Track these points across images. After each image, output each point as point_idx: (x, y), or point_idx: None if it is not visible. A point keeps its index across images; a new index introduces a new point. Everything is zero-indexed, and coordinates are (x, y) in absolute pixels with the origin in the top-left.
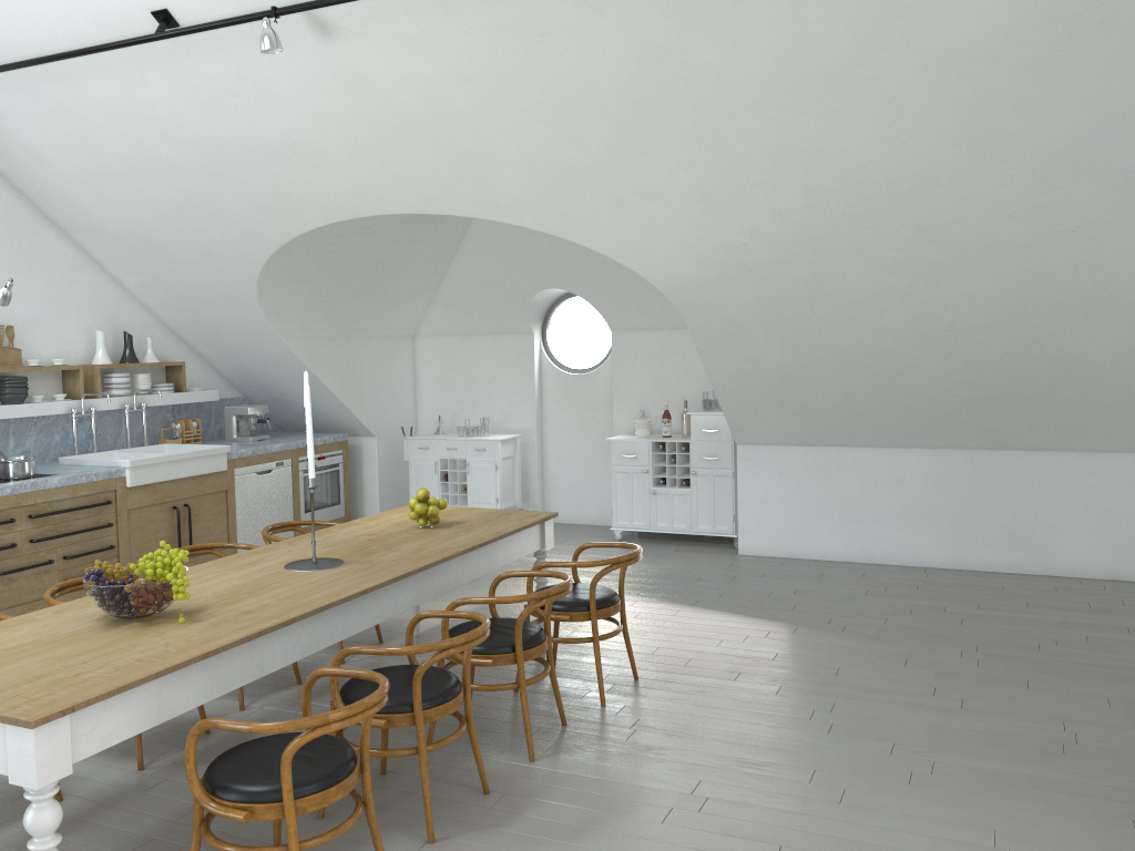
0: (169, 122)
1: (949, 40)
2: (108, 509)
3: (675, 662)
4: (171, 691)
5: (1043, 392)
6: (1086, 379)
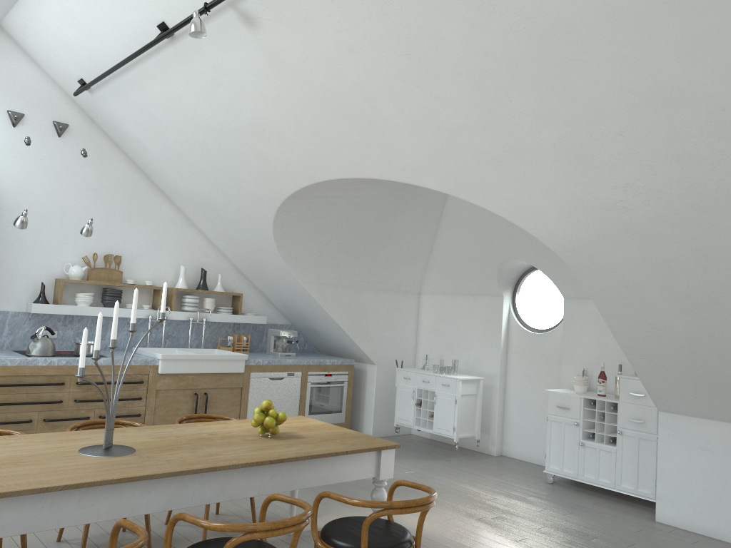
0: (191, 112)
1: None
2: (140, 387)
3: None
4: None
5: None
6: None
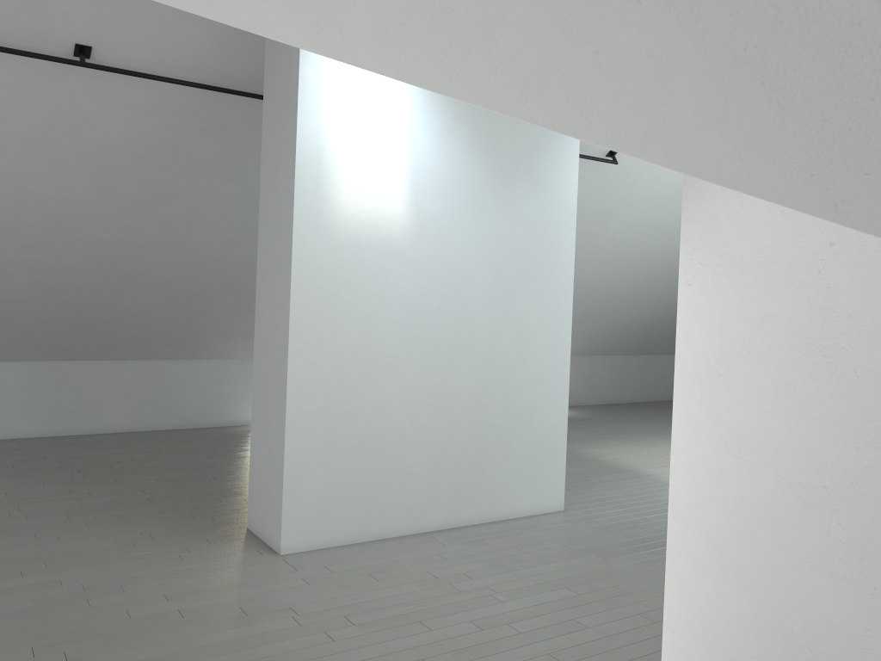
0: None
1: (98, 138)
2: None
3: None
4: None
5: (101, 325)
6: (126, 318)
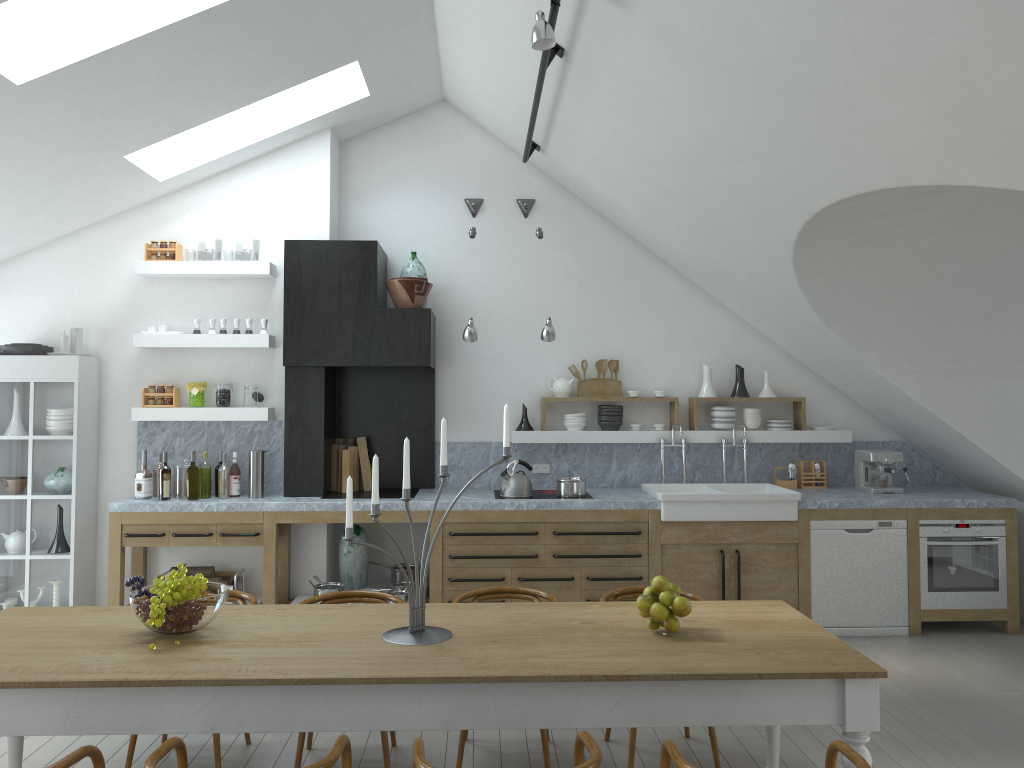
0: (634, 148)
1: None
2: (638, 539)
3: None
4: (12, 708)
5: None
6: None
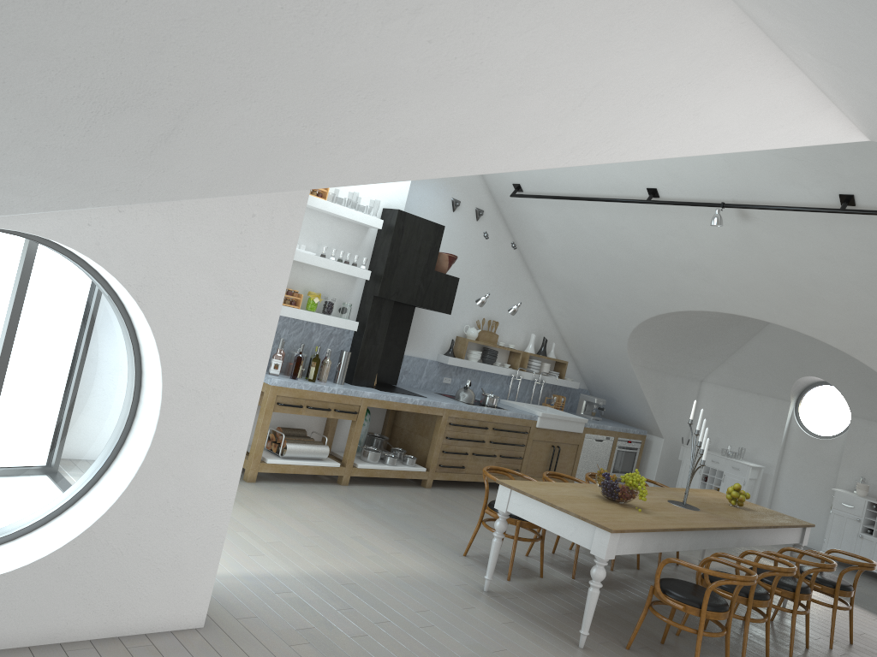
0: (626, 238)
1: None
2: (524, 436)
3: None
4: (646, 540)
5: None
6: None
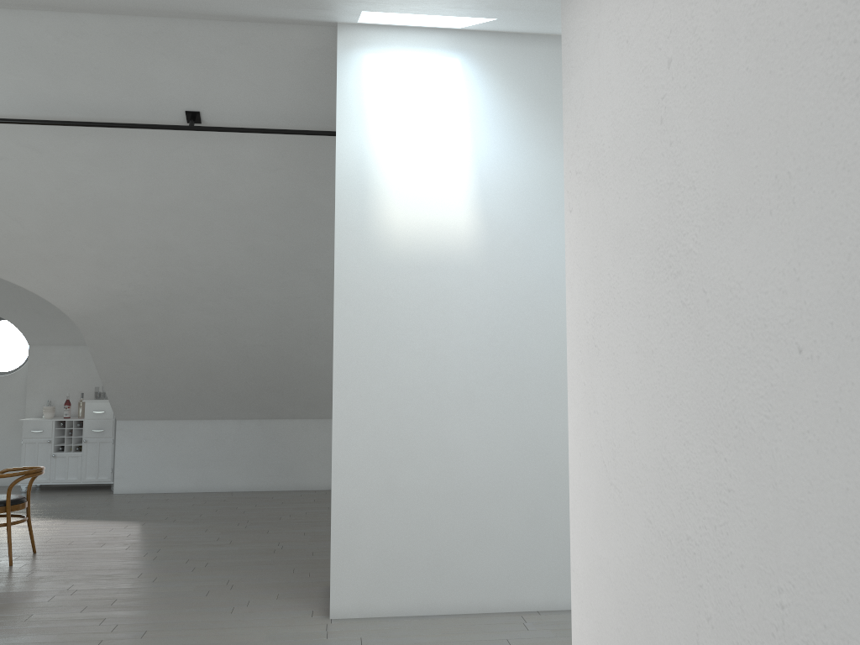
0: None
1: (233, 198)
2: None
3: (62, 543)
4: None
5: (295, 384)
6: (315, 376)
